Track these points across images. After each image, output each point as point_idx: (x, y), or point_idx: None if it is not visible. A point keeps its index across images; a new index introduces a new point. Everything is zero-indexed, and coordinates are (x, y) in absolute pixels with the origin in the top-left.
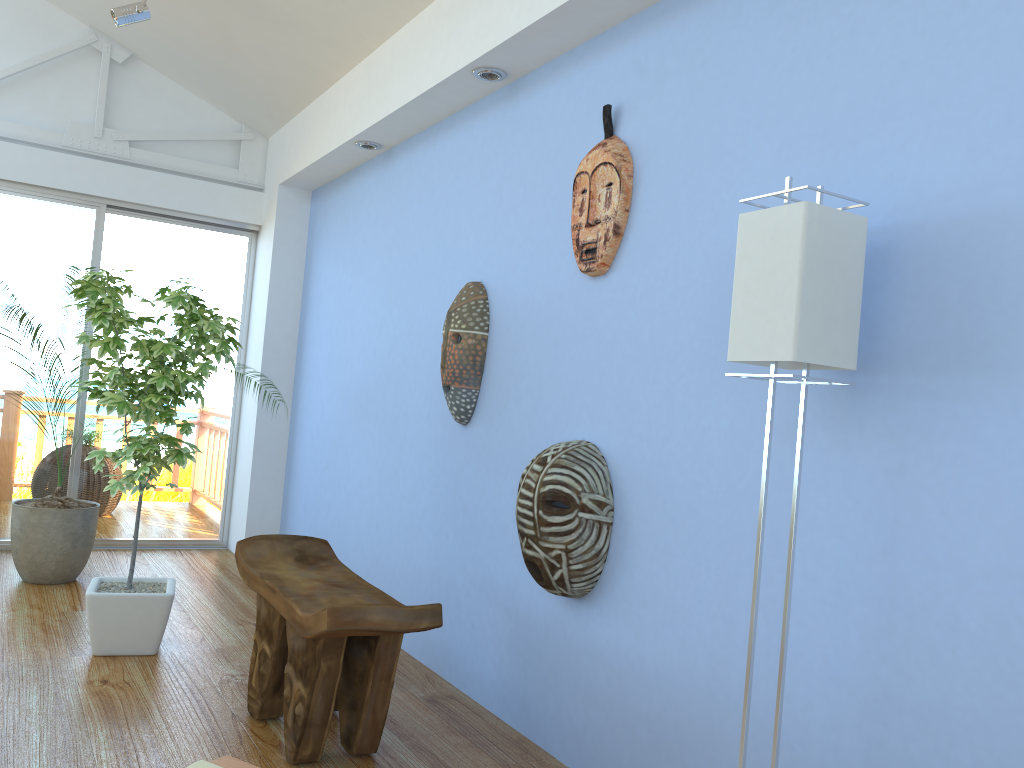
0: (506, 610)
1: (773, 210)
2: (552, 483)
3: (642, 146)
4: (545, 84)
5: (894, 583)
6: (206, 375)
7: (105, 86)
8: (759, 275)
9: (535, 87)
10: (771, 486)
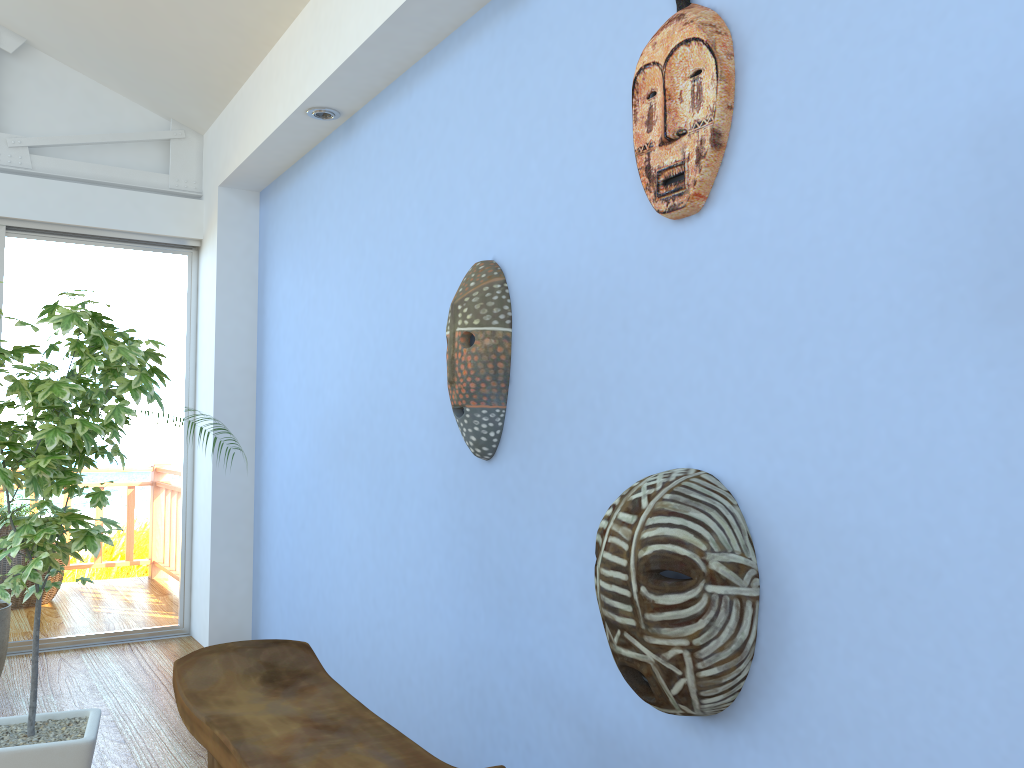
0: (580, 728)
1: None
2: (657, 541)
3: (746, 6)
4: None
5: None
6: (121, 422)
7: None
8: None
9: None
10: None
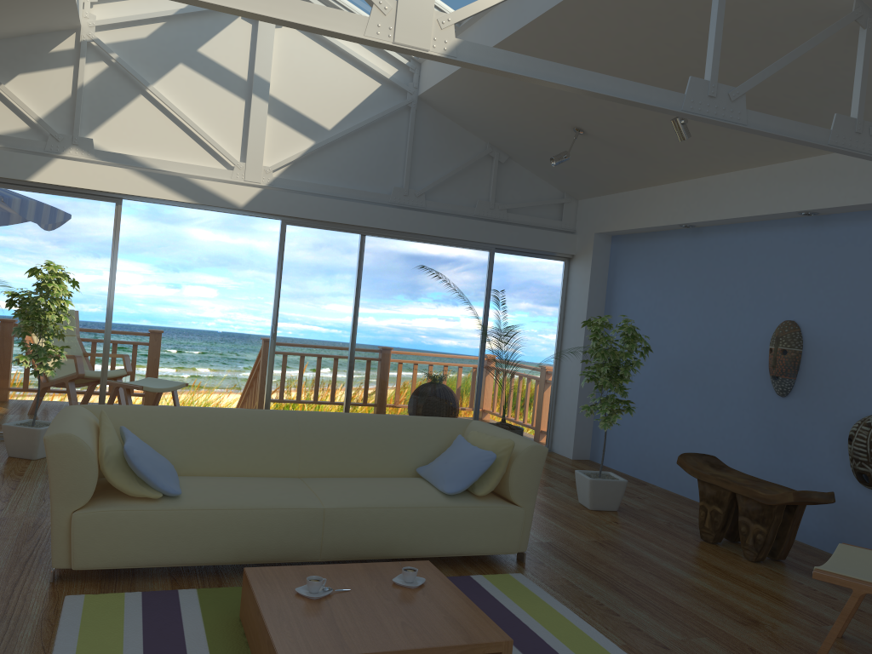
0: None
1: None
2: None
3: None
4: (847, 223)
5: None
6: (638, 367)
7: (495, 178)
8: None
9: (838, 223)
10: None
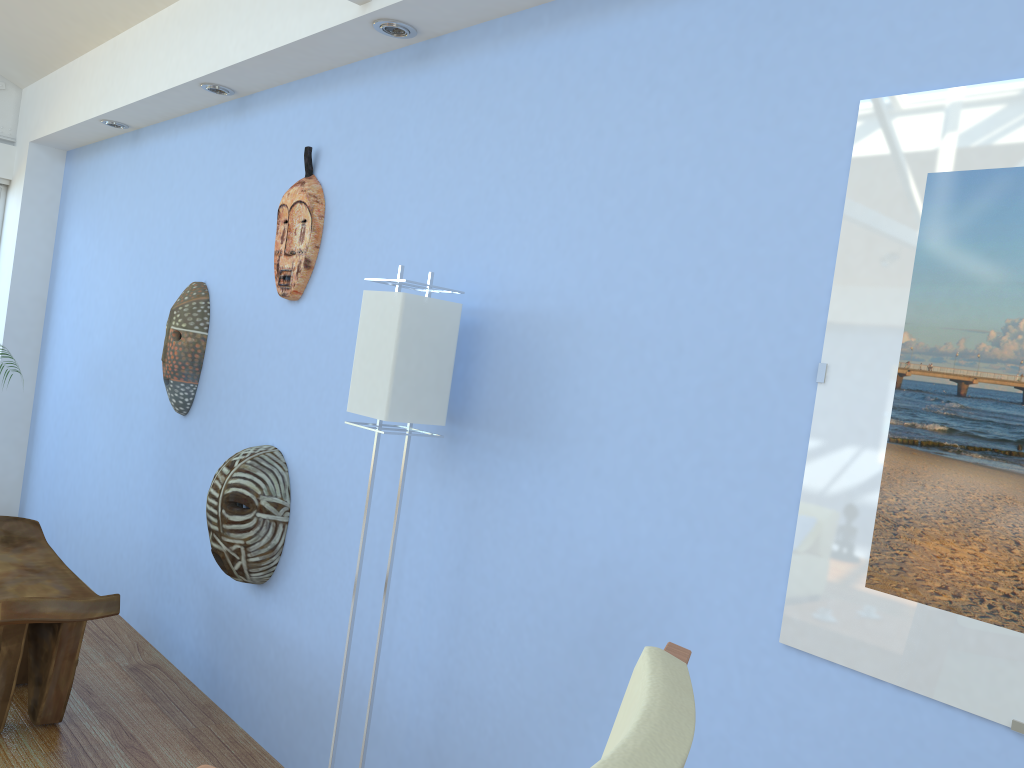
0: (206, 589)
1: (384, 294)
2: (235, 486)
3: (333, 191)
4: (266, 109)
5: (462, 594)
6: None
7: None
8: (371, 345)
9: (259, 109)
10: (395, 506)
